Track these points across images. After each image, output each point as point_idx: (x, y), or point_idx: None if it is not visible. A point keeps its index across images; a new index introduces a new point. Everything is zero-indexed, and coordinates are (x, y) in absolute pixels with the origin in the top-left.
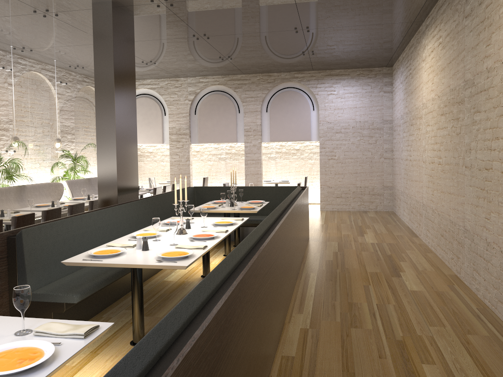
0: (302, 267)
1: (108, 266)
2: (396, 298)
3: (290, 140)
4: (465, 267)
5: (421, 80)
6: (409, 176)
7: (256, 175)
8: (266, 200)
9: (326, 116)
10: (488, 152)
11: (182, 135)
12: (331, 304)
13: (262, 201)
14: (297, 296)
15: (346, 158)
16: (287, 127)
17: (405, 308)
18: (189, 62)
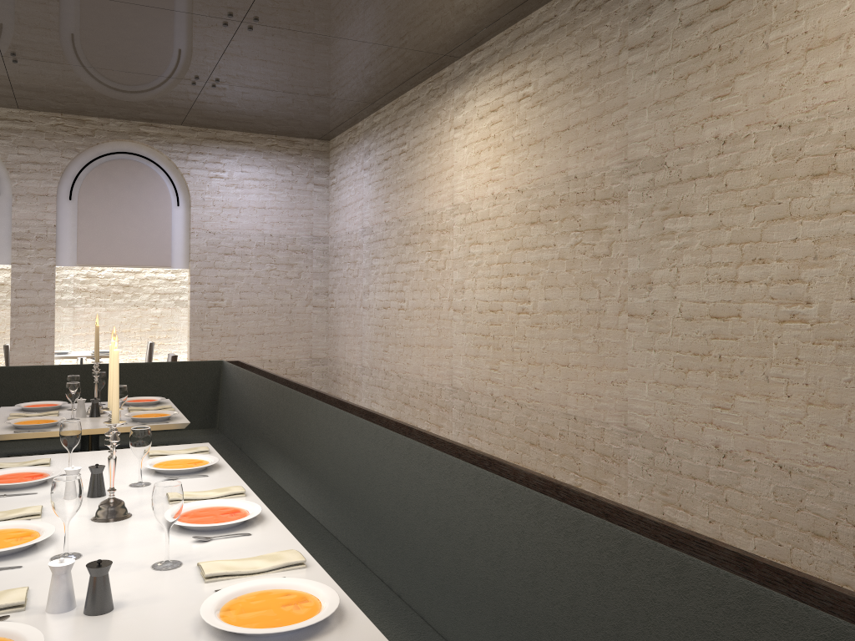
0: None
1: None
2: None
3: (125, 263)
4: (630, 499)
5: (449, 162)
6: (398, 338)
7: (40, 340)
8: (146, 395)
9: (207, 219)
10: (722, 286)
11: None
12: None
13: (154, 397)
14: None
15: (244, 305)
16: (118, 237)
17: None
18: None
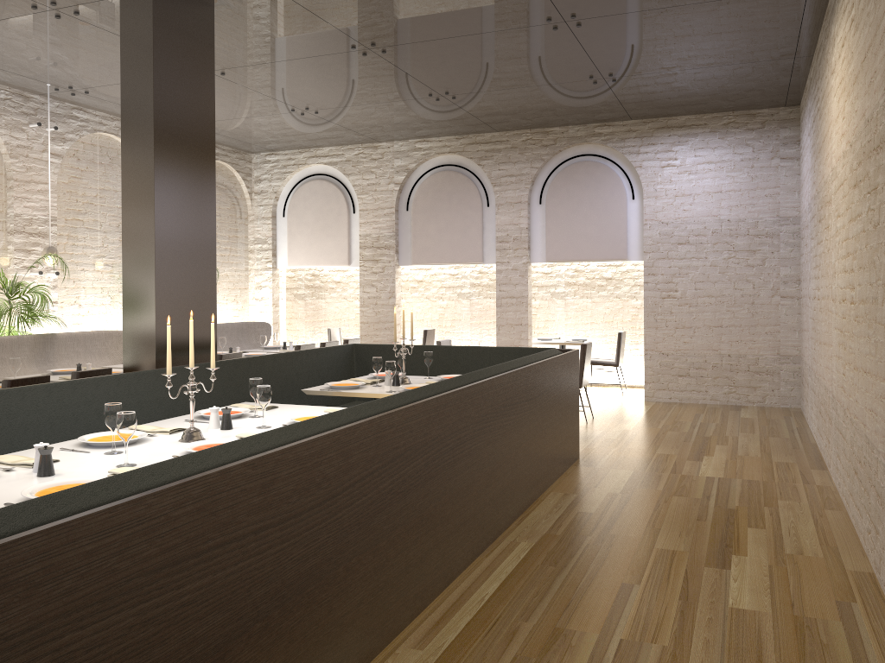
0: (513, 526)
1: None
2: (682, 628)
3: (584, 258)
4: None
5: (830, 117)
6: (818, 334)
7: (517, 327)
8: None
9: (659, 209)
10: None
11: (383, 249)
12: (511, 628)
13: None
14: (448, 599)
15: (699, 296)
16: (579, 234)
17: (688, 660)
18: (378, 107)
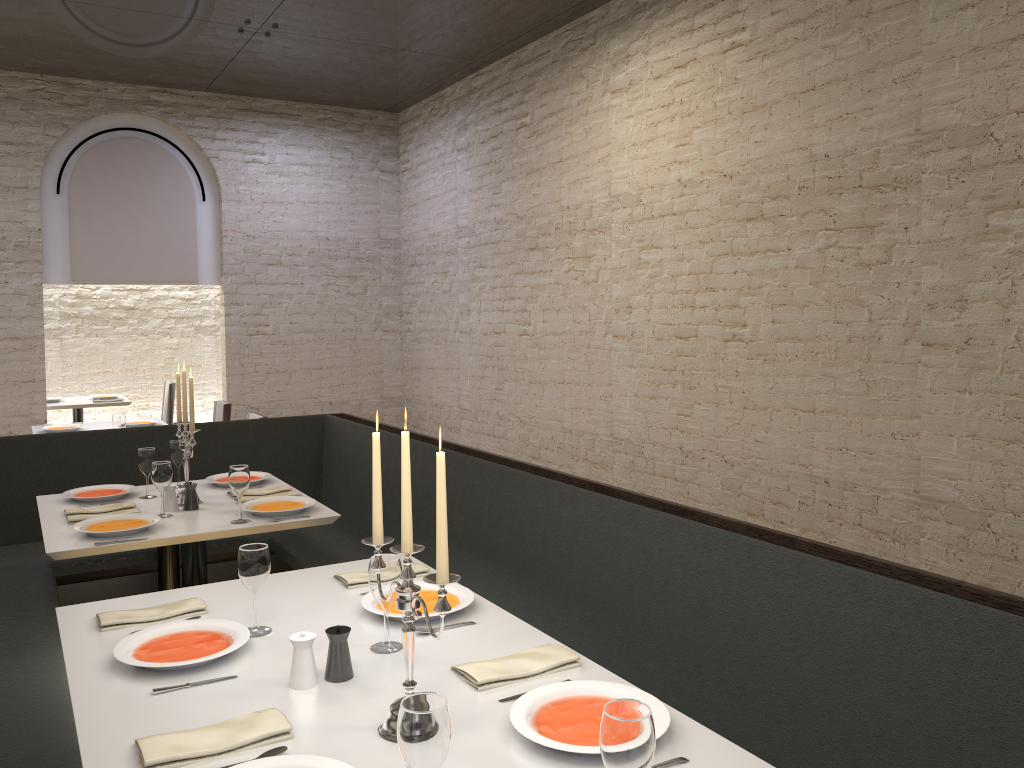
0: None
1: None
2: None
3: (136, 279)
4: None
5: (603, 139)
6: (520, 373)
7: (26, 385)
8: (225, 466)
9: (243, 218)
10: None
11: None
12: None
13: (253, 473)
14: None
15: (295, 332)
16: (126, 244)
17: None
18: None
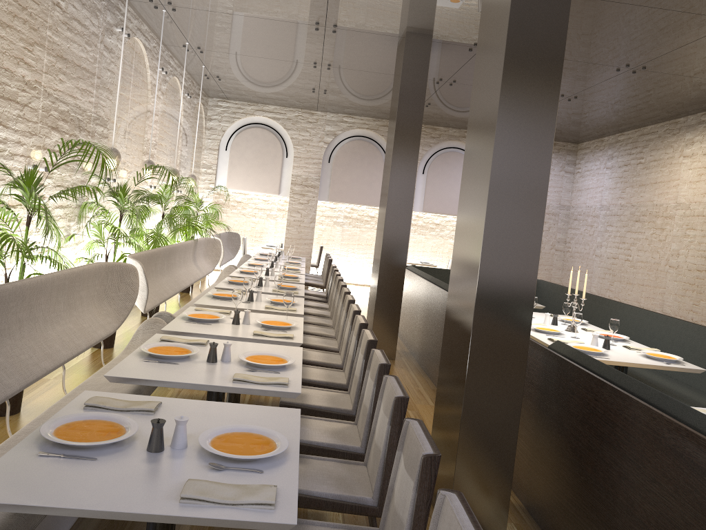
0: None
1: (620, 365)
2: None
3: (447, 213)
4: None
5: (676, 176)
6: (622, 278)
7: None
8: None
9: None
10: None
11: (310, 187)
12: None
13: None
14: None
15: None
16: (446, 197)
17: None
18: (370, 99)
